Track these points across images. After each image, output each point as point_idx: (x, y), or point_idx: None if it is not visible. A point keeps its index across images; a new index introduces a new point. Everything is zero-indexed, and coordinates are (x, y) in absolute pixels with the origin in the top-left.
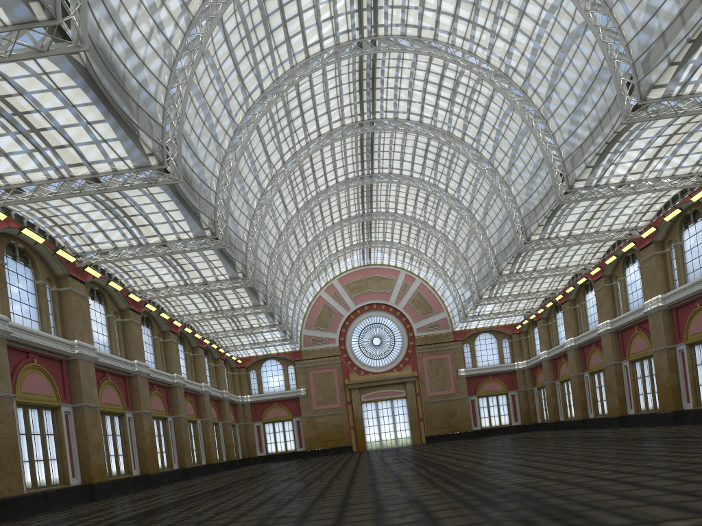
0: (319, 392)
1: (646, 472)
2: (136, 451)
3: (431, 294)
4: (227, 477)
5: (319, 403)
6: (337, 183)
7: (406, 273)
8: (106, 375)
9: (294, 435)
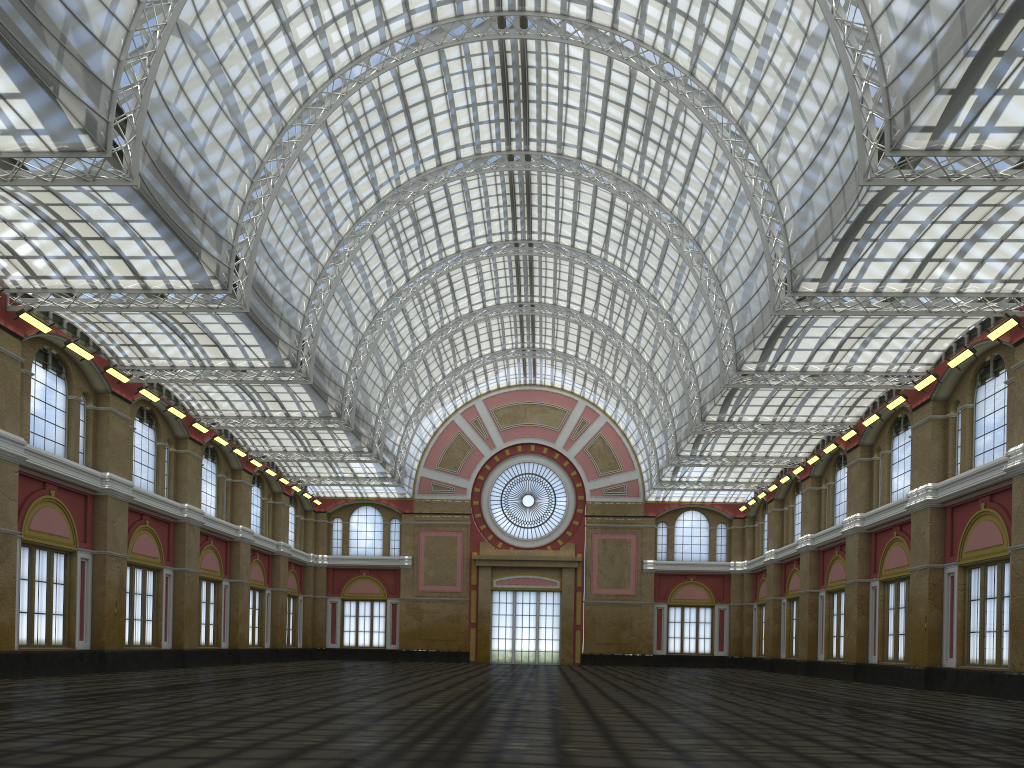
0: (431, 565)
1: (713, 764)
2: (89, 612)
3: (620, 441)
4: (233, 671)
5: (429, 581)
6: (474, 247)
7: (586, 405)
8: (48, 488)
9: (386, 624)
